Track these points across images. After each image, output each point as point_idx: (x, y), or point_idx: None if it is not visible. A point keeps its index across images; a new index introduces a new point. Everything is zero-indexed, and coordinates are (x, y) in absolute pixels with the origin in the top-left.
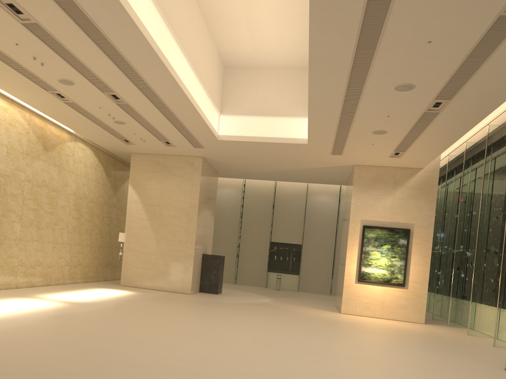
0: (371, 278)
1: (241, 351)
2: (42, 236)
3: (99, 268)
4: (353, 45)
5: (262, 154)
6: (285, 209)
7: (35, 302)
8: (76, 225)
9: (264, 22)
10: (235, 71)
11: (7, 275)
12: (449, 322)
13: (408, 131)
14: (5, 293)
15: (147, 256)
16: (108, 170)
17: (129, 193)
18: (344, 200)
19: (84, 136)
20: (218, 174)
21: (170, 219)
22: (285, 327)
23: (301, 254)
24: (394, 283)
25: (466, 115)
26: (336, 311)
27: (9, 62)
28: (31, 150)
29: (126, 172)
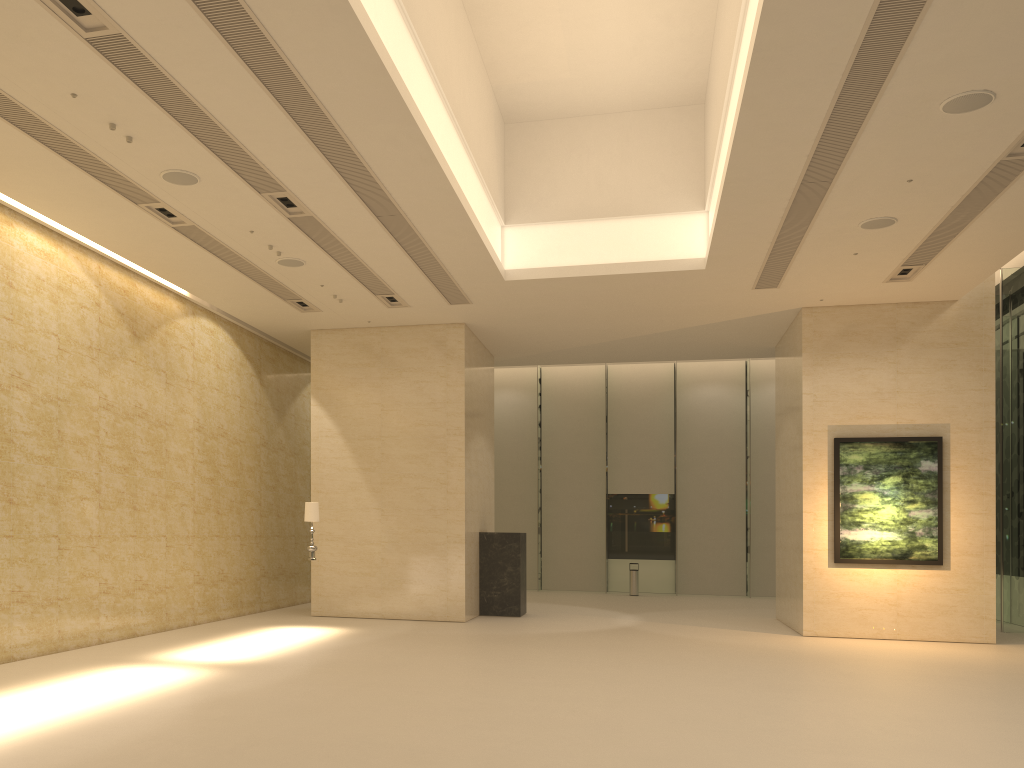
0: (865, 553)
1: (664, 753)
2: (143, 525)
3: (262, 583)
4: (871, 1)
5: (597, 305)
6: (632, 424)
7: (150, 672)
8: (209, 496)
9: (601, 4)
10: (529, 129)
11: (79, 616)
12: None
13: (947, 214)
14: (79, 657)
15: (365, 549)
16: (263, 371)
17: (313, 417)
18: (756, 392)
19: (211, 304)
20: (493, 360)
21: (406, 464)
22: (714, 681)
23: (676, 516)
24: (918, 559)
25: None
26: (789, 631)
27: (56, 143)
28: (107, 341)
29: (298, 375)
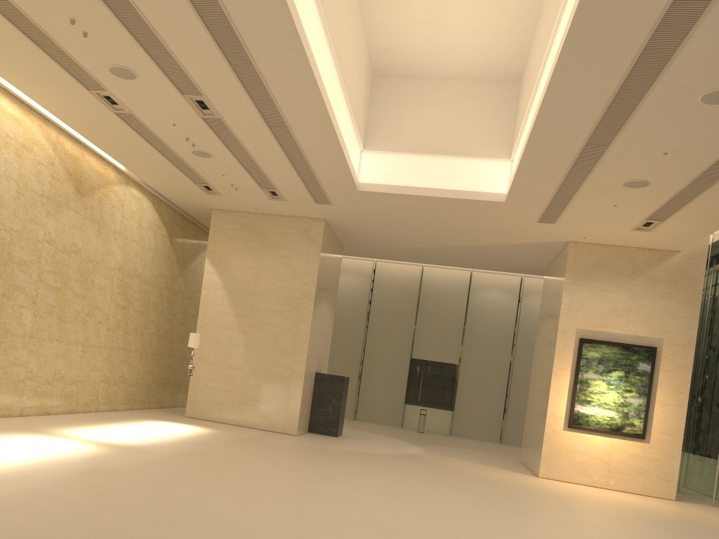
0: (591, 423)
1: None
2: (66, 333)
3: (152, 388)
4: (665, 1)
5: (422, 218)
6: (435, 310)
7: (51, 442)
8: (121, 319)
9: None
10: (390, 82)
11: (7, 393)
12: (715, 500)
13: (687, 183)
14: (1, 424)
15: (231, 373)
16: (174, 234)
17: (205, 272)
18: (526, 300)
19: (140, 178)
20: (342, 250)
21: (269, 315)
22: (472, 503)
23: (458, 380)
24: (628, 433)
25: None
26: (529, 472)
27: (28, 29)
28: (56, 192)
29: (200, 241)
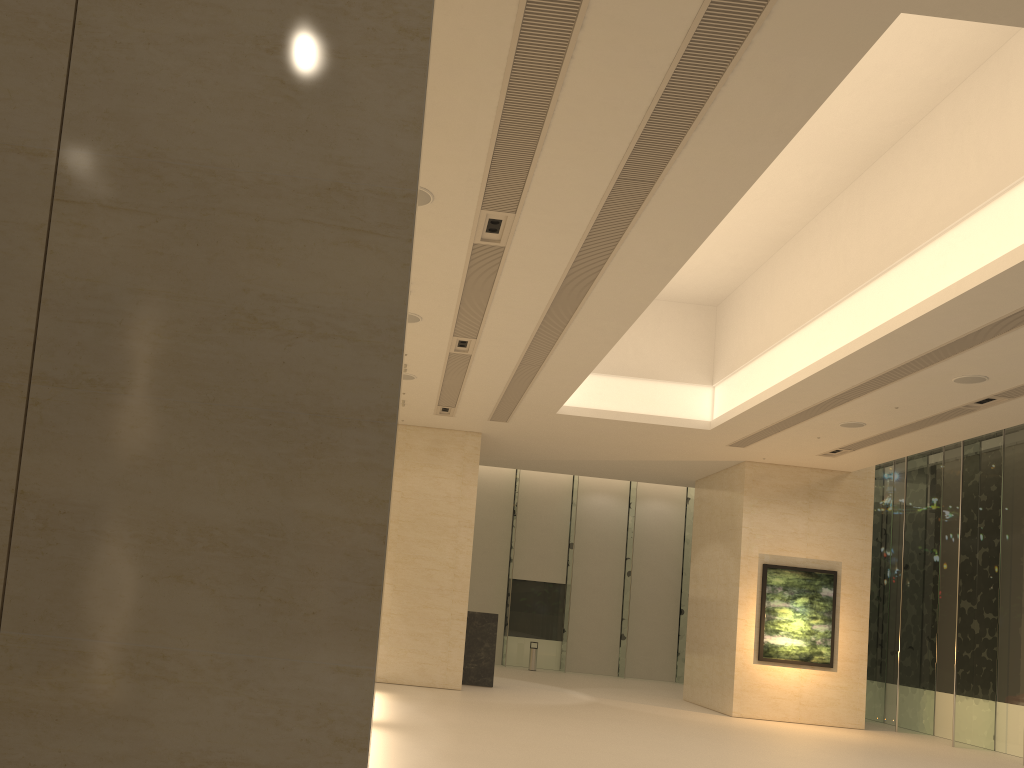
0: (781, 654)
1: None
2: None
3: None
4: (971, 329)
5: (602, 437)
6: (534, 519)
7: None
8: None
9: None
10: None
11: None
12: (898, 725)
13: (898, 427)
14: None
15: None
16: None
17: None
18: (637, 505)
19: None
20: None
21: (419, 547)
22: (749, 752)
23: (569, 603)
24: (817, 662)
25: (1010, 415)
26: (714, 712)
27: None
28: None
29: None
